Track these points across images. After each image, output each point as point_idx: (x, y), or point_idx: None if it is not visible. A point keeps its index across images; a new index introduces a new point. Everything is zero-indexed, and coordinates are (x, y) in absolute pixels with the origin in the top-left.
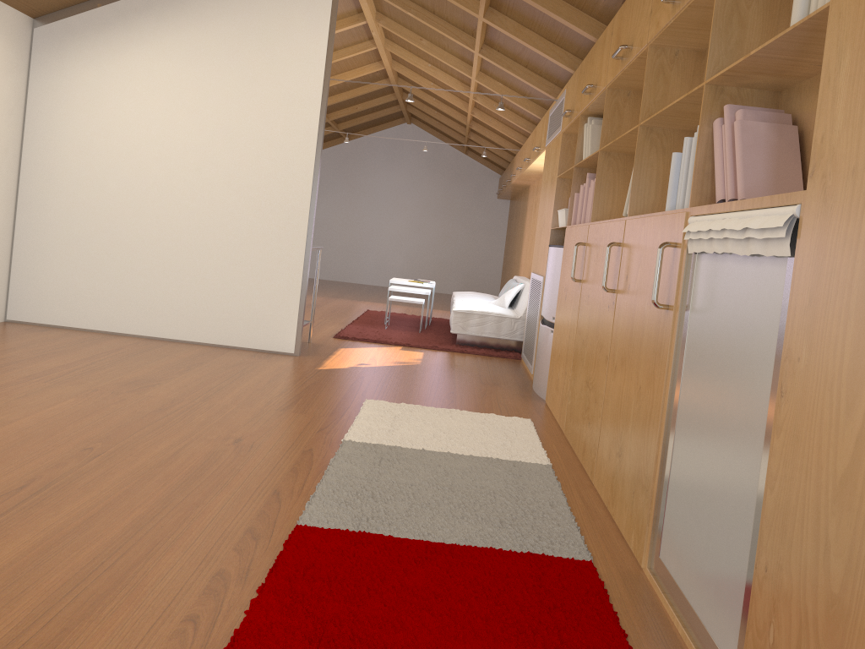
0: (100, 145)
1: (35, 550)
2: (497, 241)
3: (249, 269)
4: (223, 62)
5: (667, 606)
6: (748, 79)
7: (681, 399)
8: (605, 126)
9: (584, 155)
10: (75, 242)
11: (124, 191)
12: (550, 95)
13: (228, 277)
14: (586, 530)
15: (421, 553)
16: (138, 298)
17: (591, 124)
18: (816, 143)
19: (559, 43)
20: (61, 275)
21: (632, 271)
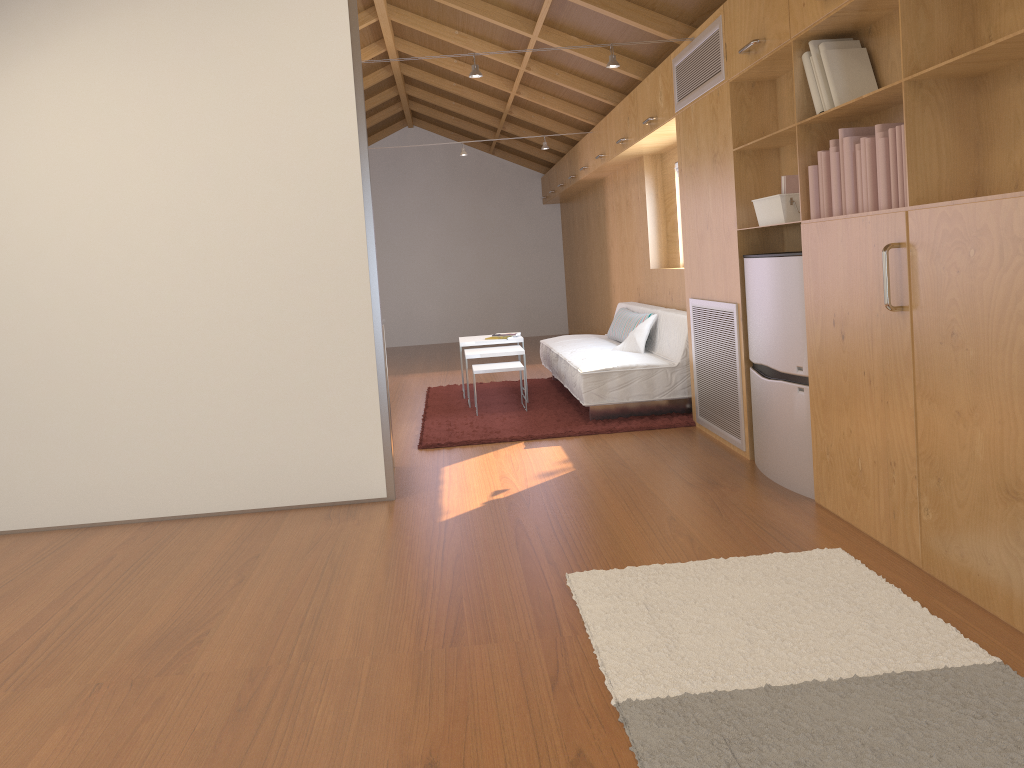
0: (2, 227)
1: None
2: (553, 259)
3: (290, 381)
4: (183, 56)
5: None
6: None
7: None
8: (906, 37)
9: (817, 103)
10: None
11: (59, 294)
12: (670, 35)
13: (259, 400)
14: None
15: None
16: (117, 462)
17: (824, 50)
18: None
19: None
20: None
21: None
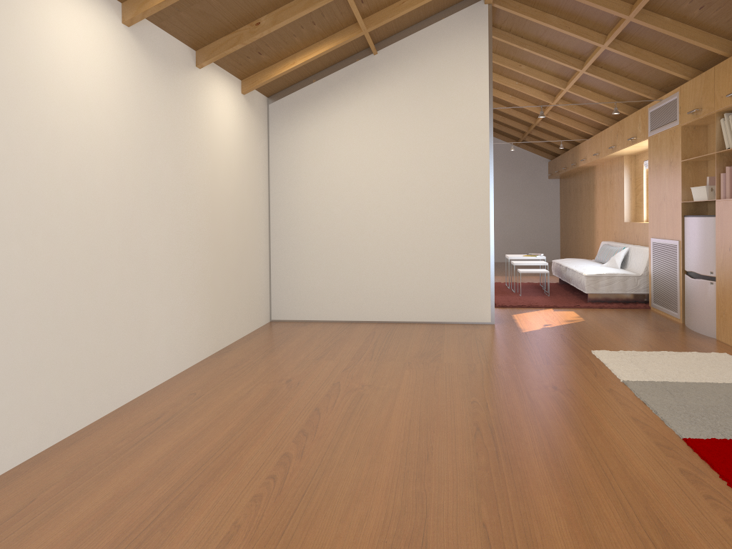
0: (325, 183)
1: (551, 465)
2: (553, 213)
3: (448, 262)
4: (410, 109)
5: None
6: None
7: None
8: None
9: (726, 143)
10: (315, 256)
11: (347, 214)
12: (647, 95)
13: (433, 270)
14: None
15: None
16: (366, 293)
17: (731, 119)
18: None
19: (673, 57)
20: (307, 283)
21: None
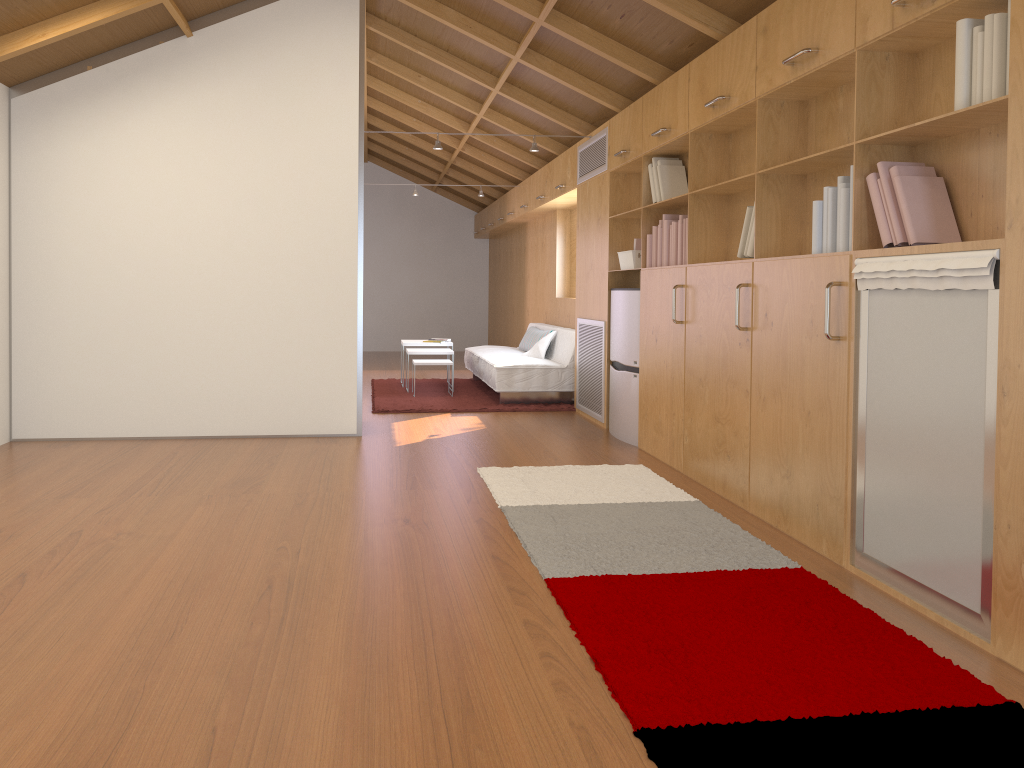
0: (107, 227)
1: (354, 631)
2: (480, 286)
3: (297, 349)
4: (243, 123)
5: (886, 588)
6: (896, 139)
7: (868, 415)
8: (691, 169)
9: (654, 197)
10: (89, 340)
11: (142, 276)
12: (577, 130)
13: (274, 360)
14: (775, 546)
15: (667, 582)
16: (171, 395)
17: (659, 165)
18: (1010, 203)
19: (601, 81)
20: (75, 380)
21: (774, 309)
